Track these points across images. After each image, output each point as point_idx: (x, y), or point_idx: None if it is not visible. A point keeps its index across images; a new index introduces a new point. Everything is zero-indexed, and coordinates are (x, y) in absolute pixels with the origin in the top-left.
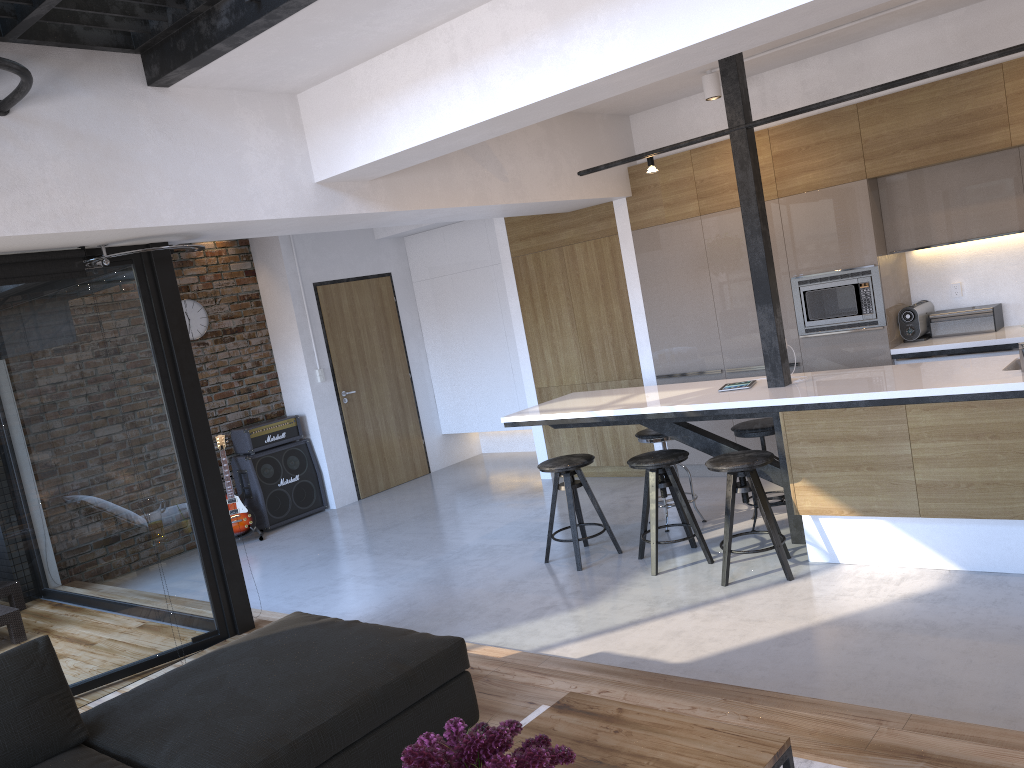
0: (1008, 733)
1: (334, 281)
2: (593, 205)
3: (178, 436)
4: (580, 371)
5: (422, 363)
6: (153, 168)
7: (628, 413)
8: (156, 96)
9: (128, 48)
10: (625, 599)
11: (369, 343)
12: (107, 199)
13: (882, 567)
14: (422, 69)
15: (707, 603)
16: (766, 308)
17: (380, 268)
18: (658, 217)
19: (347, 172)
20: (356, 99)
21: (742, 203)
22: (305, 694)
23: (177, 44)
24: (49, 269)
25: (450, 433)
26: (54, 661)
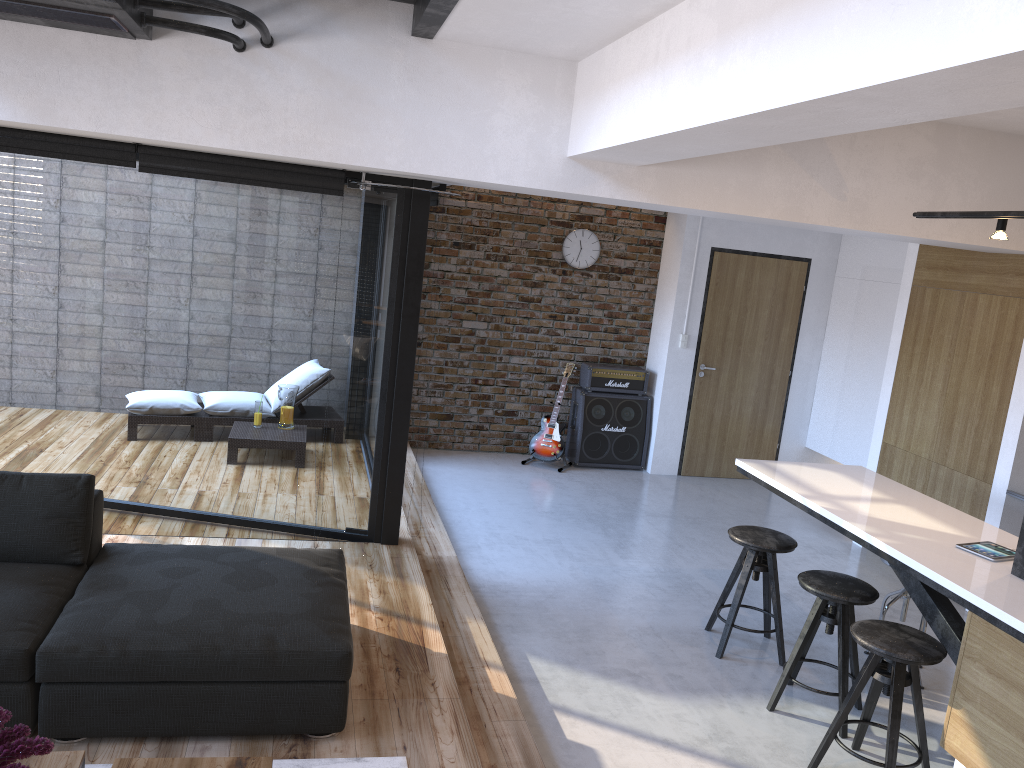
0: None
1: (737, 251)
2: (1016, 253)
3: (386, 356)
4: (931, 444)
5: (811, 365)
6: (391, 114)
7: (831, 519)
8: (416, 46)
9: None
10: (701, 714)
11: (753, 325)
12: (337, 135)
13: None
14: (638, 62)
15: None
16: None
17: (799, 251)
18: None
19: (586, 154)
20: (601, 80)
21: None
22: (186, 620)
23: (420, 1)
24: (312, 182)
25: (812, 449)
26: (84, 496)
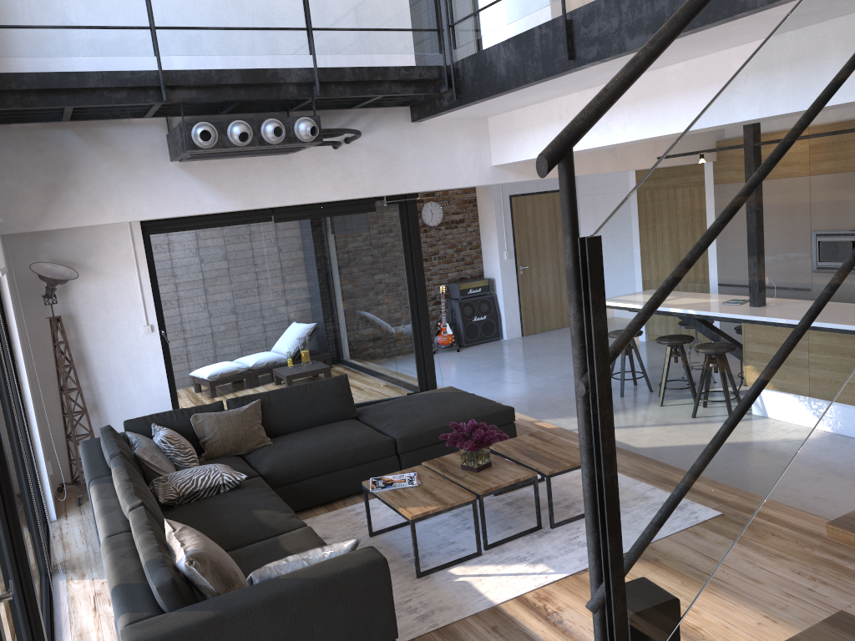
0: None
1: (523, 194)
2: None
3: (410, 292)
4: None
5: None
6: (410, 163)
7: None
8: (415, 127)
9: (404, 105)
10: None
11: (542, 236)
12: (387, 180)
13: None
14: (545, 118)
15: None
16: None
17: (556, 186)
18: None
19: (508, 163)
20: (514, 126)
21: None
22: (439, 415)
23: (425, 107)
24: (360, 208)
25: None
26: (348, 384)
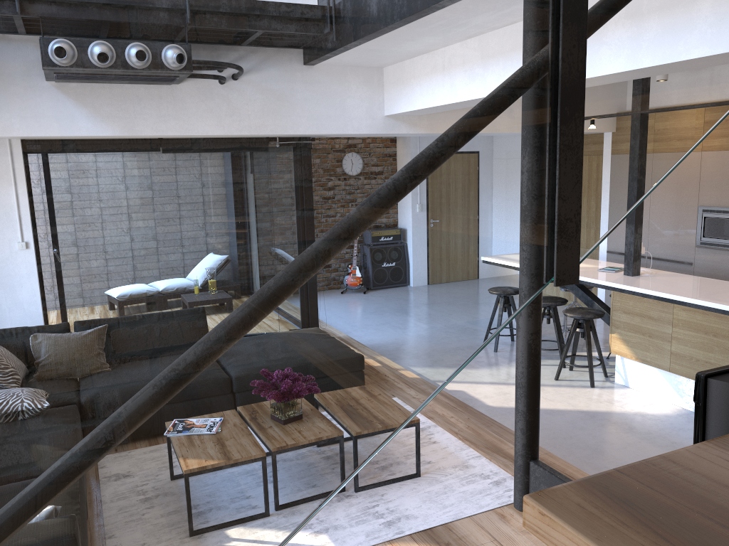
0: (579, 472)
1: None
2: None
3: None
4: None
5: None
6: None
7: None
8: None
9: None
10: (500, 371)
11: None
12: None
13: (649, 396)
14: None
15: None
16: (631, 226)
17: None
18: None
19: None
20: None
21: None
22: None
23: None
24: None
25: None
26: None
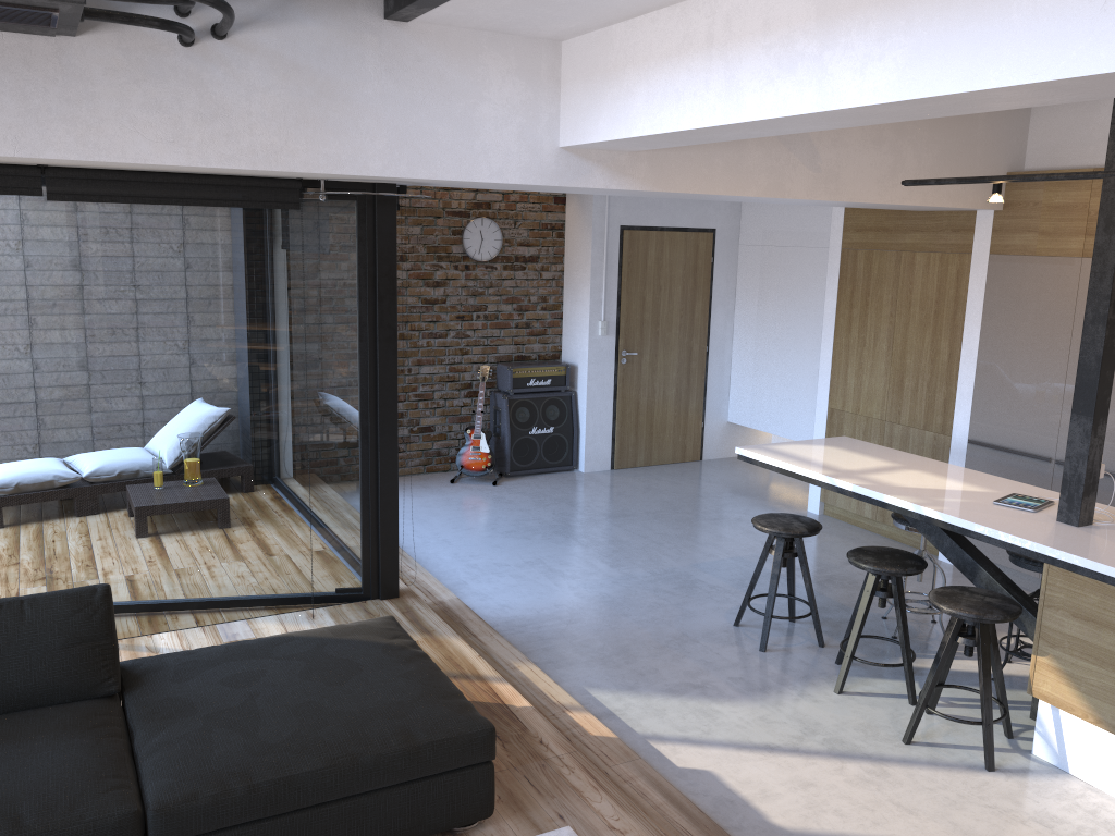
0: None
1: (645, 227)
2: (951, 210)
3: (364, 388)
4: (882, 404)
5: (725, 338)
6: (370, 111)
7: (868, 495)
8: (391, 31)
9: None
10: (782, 712)
11: (668, 304)
12: (312, 140)
13: None
14: (677, 44)
15: (868, 759)
16: (1083, 421)
17: (704, 222)
18: (1027, 245)
19: (590, 144)
20: (611, 62)
21: (1092, 276)
22: (300, 733)
23: None
24: (263, 196)
25: (735, 423)
26: (106, 611)
